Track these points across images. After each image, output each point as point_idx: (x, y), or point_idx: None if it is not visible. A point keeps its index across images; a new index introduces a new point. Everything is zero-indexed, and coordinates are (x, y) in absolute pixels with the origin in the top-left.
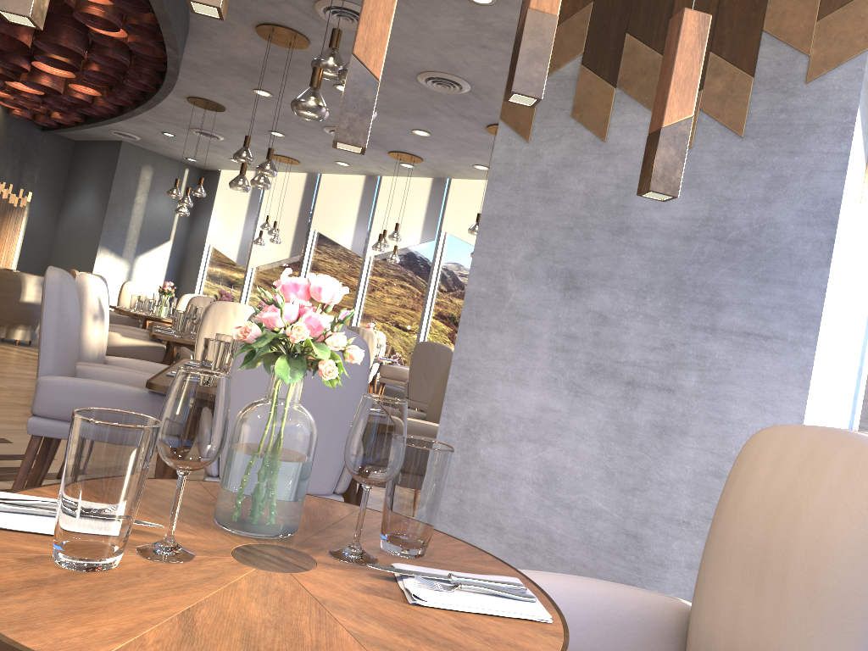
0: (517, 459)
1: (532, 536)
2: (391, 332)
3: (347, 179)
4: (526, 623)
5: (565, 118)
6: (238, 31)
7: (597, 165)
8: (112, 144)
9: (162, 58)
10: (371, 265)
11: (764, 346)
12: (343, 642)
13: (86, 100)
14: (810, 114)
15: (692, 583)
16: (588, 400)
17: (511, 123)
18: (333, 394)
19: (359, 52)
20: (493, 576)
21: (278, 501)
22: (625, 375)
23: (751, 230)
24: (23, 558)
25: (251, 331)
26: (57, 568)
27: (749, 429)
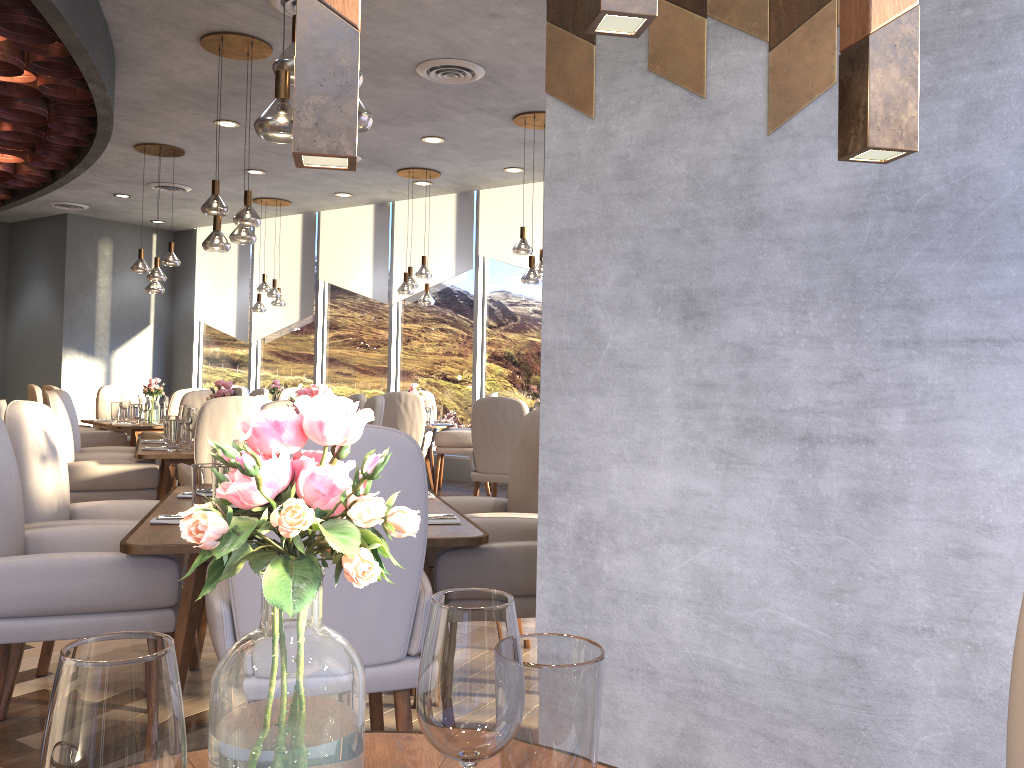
0: (659, 570)
1: (701, 678)
2: (439, 389)
3: (352, 212)
4: None
5: (640, 74)
6: (178, 49)
7: (699, 134)
8: (55, 220)
9: (88, 101)
10: (401, 312)
11: (1000, 355)
12: None
13: (7, 170)
14: (1010, 2)
15: (954, 717)
16: (748, 472)
17: (563, 96)
18: None
19: None
20: None
21: None
22: (797, 428)
23: (949, 189)
24: None
25: (207, 527)
26: None
27: (1000, 480)
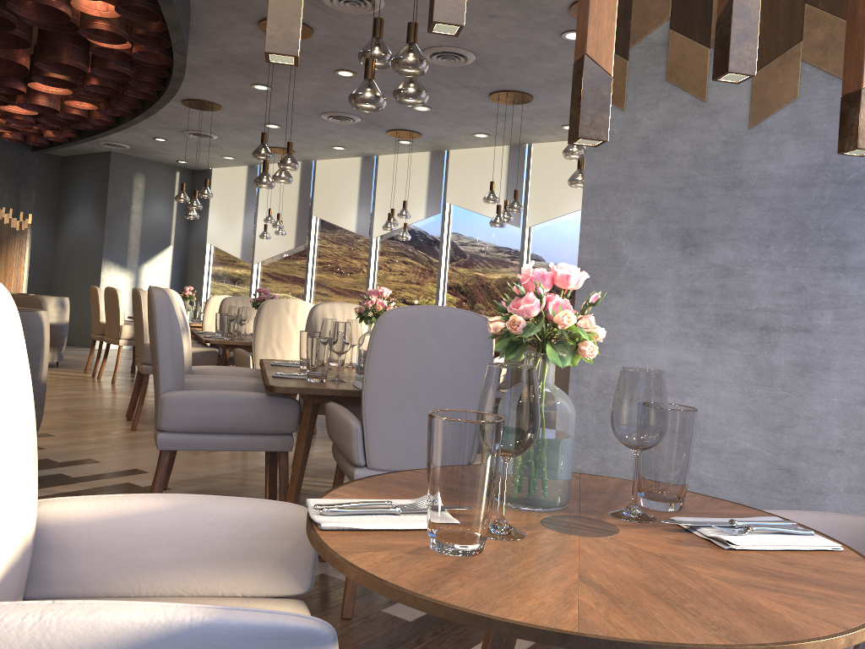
0: None
1: None
2: None
3: (343, 162)
4: (826, 553)
5: (660, 83)
6: (240, 29)
7: (700, 125)
8: (101, 156)
9: (165, 65)
10: (379, 245)
11: None
12: (721, 586)
13: (83, 115)
14: None
15: (854, 506)
16: (722, 349)
17: None
18: (463, 374)
19: (591, 51)
20: (758, 518)
21: (559, 475)
22: (758, 321)
23: None
24: (408, 551)
25: (518, 323)
26: (444, 556)
27: None
